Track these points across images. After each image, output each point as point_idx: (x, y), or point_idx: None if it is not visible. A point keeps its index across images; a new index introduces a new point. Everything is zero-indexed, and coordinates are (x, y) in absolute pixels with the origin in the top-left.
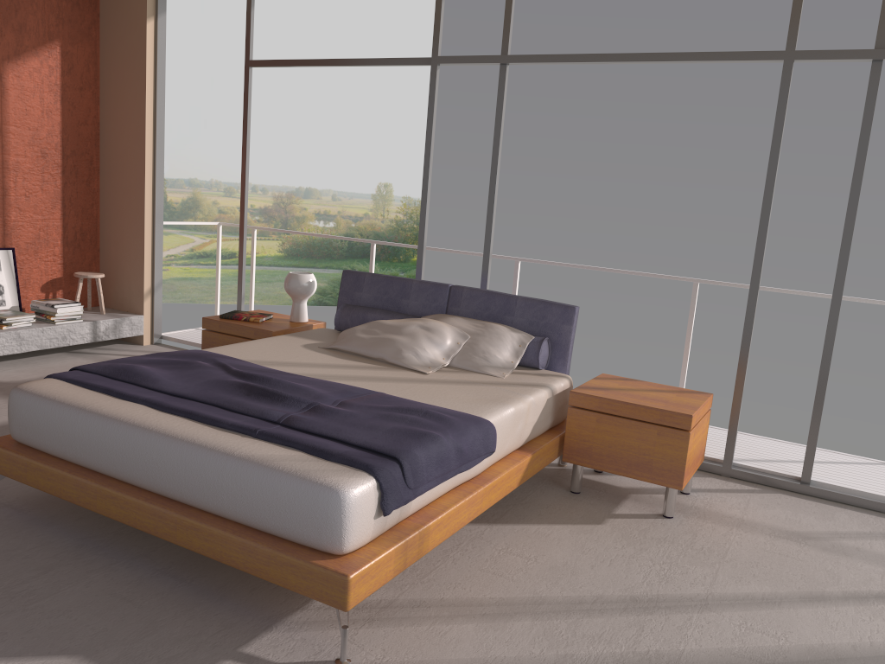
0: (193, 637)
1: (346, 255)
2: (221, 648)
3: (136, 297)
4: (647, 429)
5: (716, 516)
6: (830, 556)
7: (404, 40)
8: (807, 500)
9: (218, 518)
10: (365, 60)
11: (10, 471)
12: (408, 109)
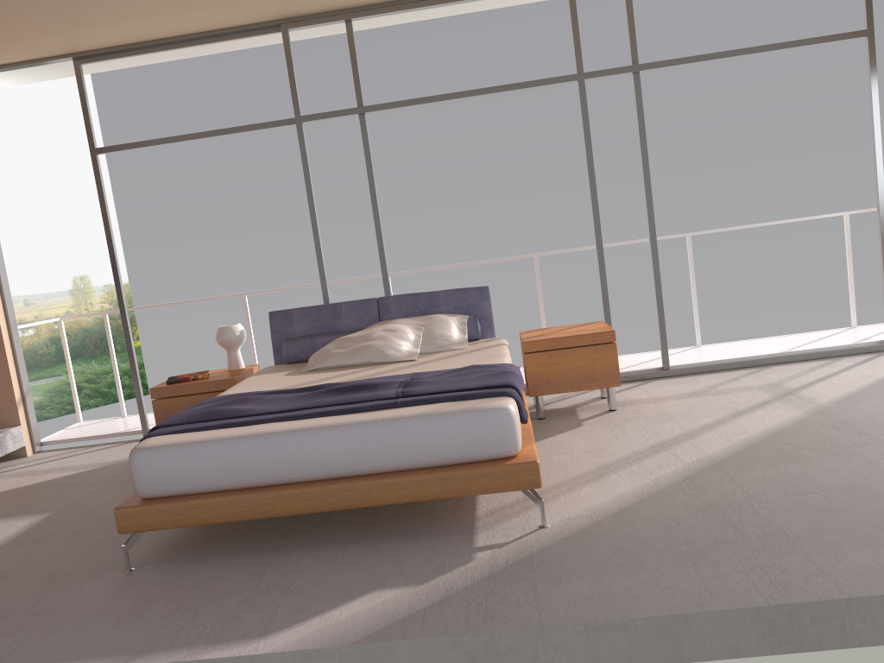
0: (434, 554)
1: (56, 360)
2: (462, 551)
3: (6, 410)
4: (586, 350)
5: (638, 401)
6: (720, 396)
7: (63, 127)
8: (674, 378)
9: (401, 472)
10: (226, 129)
11: (159, 522)
12: (86, 196)
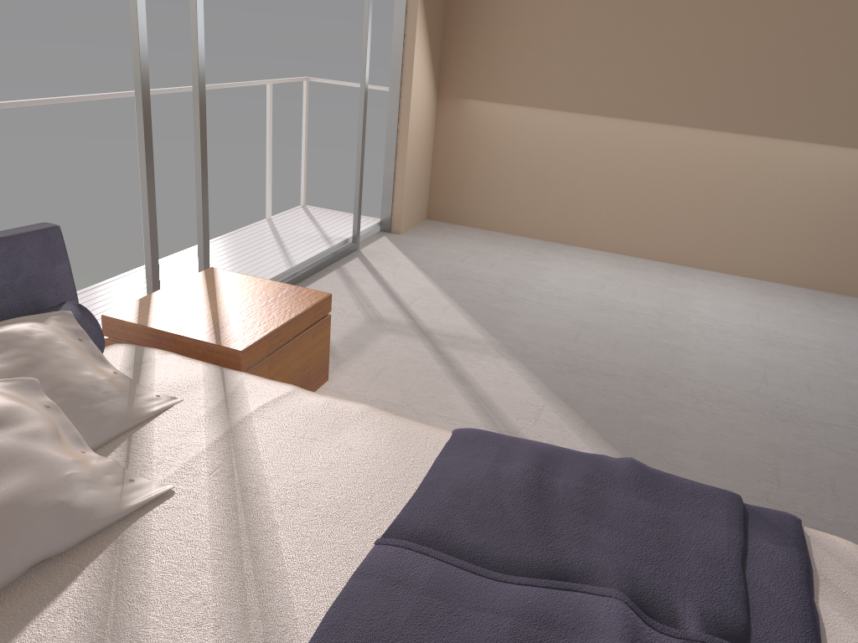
0: None
1: None
2: None
3: None
4: (306, 338)
5: None
6: (369, 353)
7: None
8: None
9: None
10: None
11: None
12: None
